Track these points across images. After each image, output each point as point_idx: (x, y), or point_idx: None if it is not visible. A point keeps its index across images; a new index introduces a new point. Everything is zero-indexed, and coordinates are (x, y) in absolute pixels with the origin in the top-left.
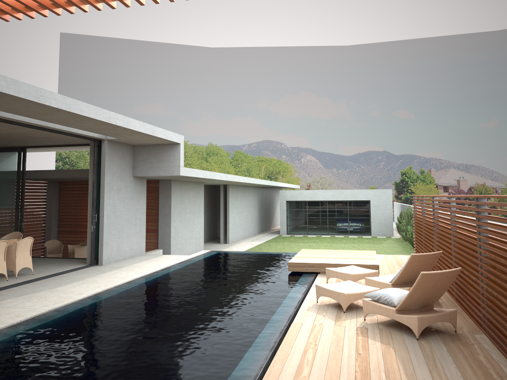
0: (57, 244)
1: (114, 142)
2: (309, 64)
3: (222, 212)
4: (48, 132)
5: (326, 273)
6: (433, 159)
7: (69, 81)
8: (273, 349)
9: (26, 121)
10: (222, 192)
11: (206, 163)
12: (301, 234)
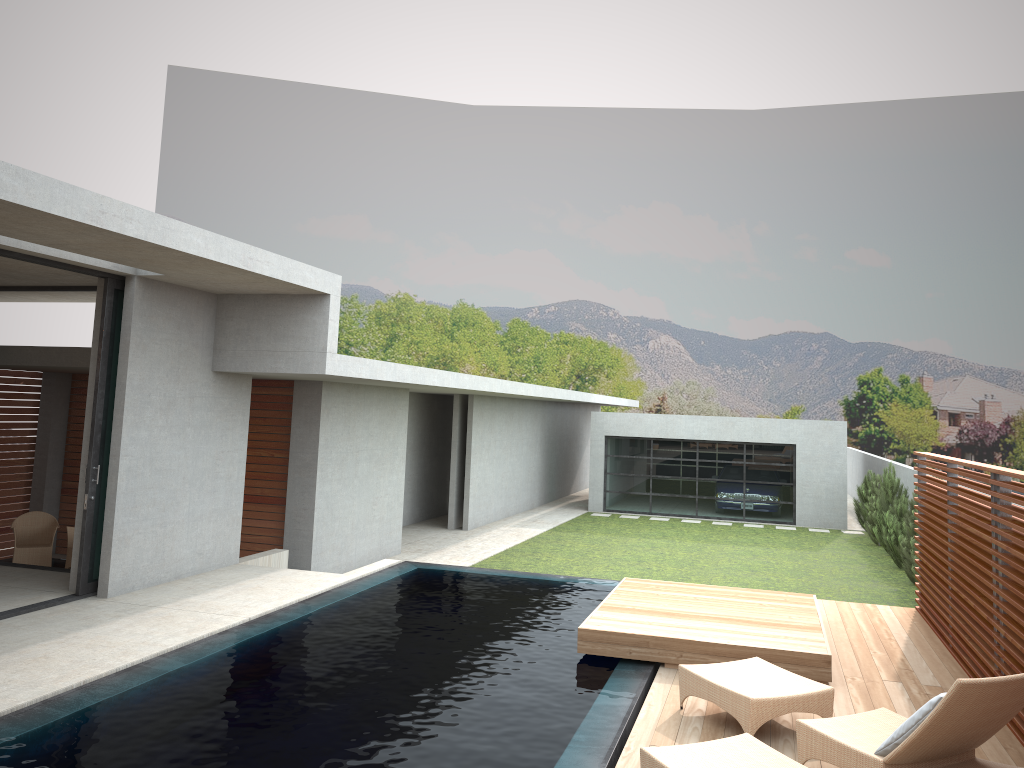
0: (45, 523)
1: (160, 284)
2: (672, 145)
3: (454, 457)
4: None
5: (680, 682)
6: (930, 355)
7: (180, 164)
8: None
9: None
10: (457, 412)
11: (451, 341)
12: (635, 512)
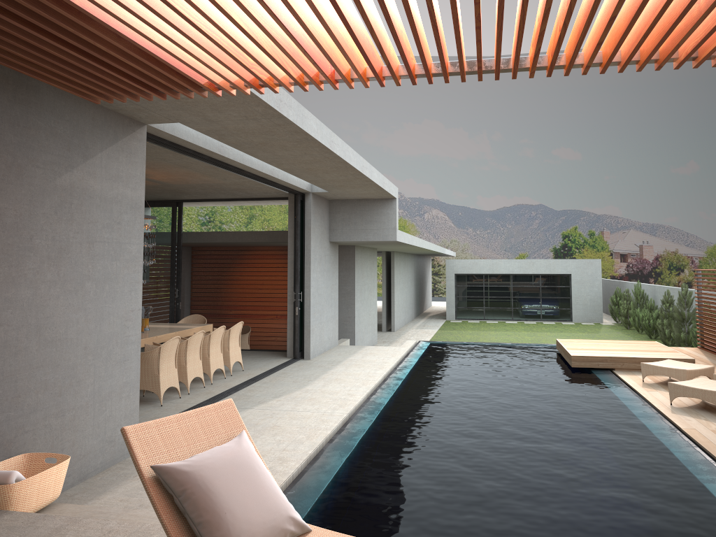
0: None
1: (316, 196)
2: (436, 81)
3: (384, 289)
4: (256, 183)
5: (642, 370)
6: (607, 217)
7: None
8: (708, 456)
9: (258, 171)
10: (384, 262)
11: None
12: (475, 319)
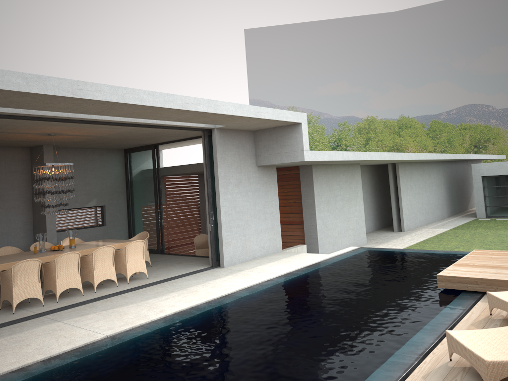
0: (206, 238)
1: (226, 130)
2: None
3: (392, 195)
4: (148, 128)
5: (488, 301)
6: None
7: (256, 73)
8: None
9: (109, 120)
10: (391, 172)
11: (399, 137)
12: (506, 216)
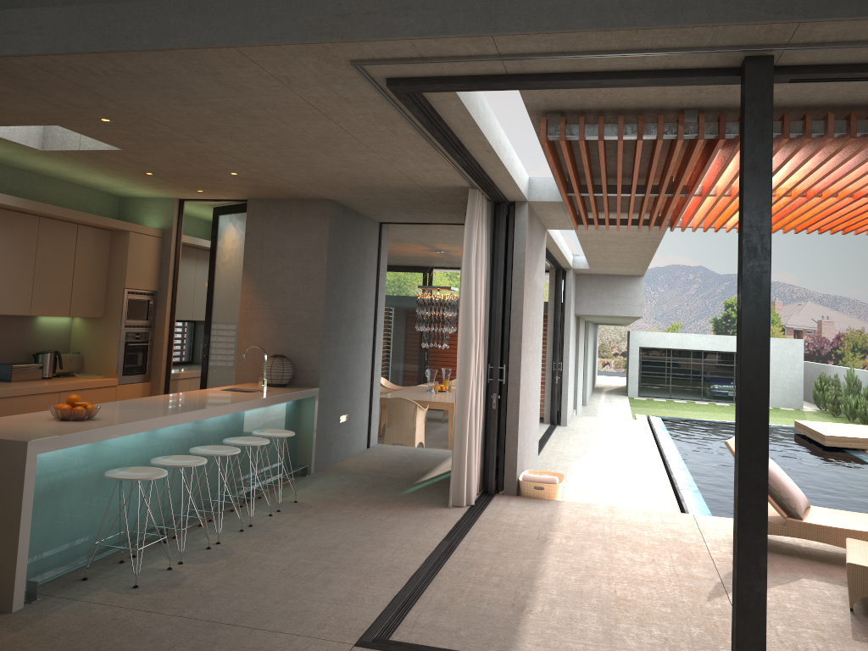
0: None
1: (573, 271)
2: None
3: None
4: None
5: None
6: (780, 285)
7: None
8: None
9: (561, 254)
10: None
11: None
12: (660, 397)
